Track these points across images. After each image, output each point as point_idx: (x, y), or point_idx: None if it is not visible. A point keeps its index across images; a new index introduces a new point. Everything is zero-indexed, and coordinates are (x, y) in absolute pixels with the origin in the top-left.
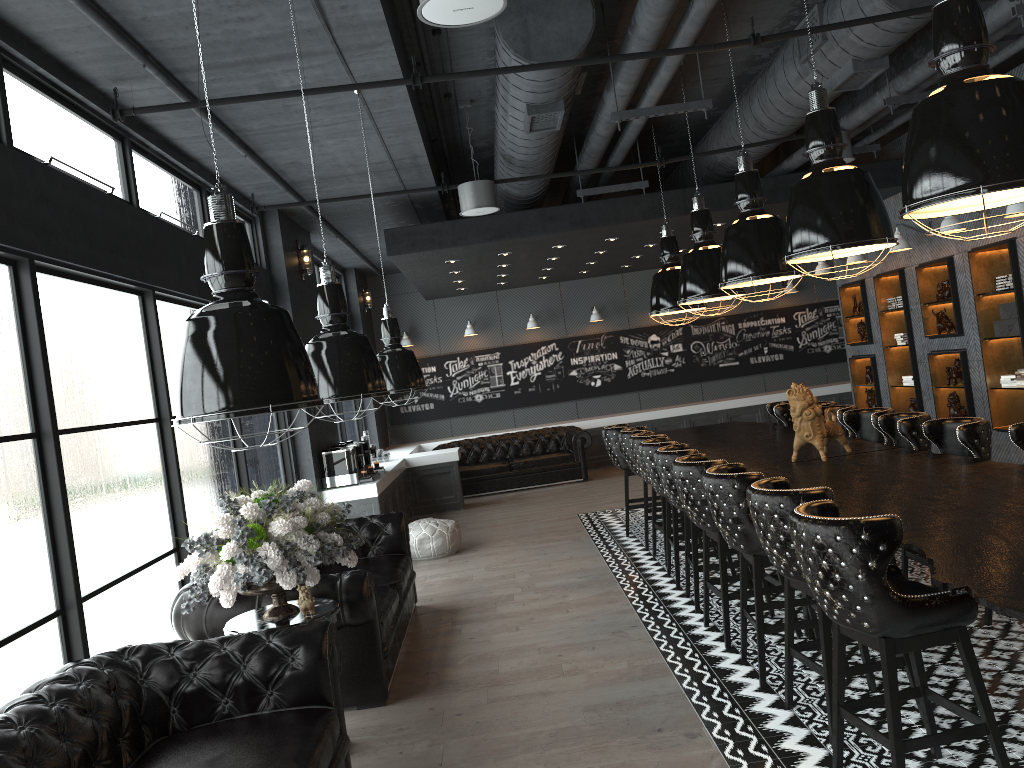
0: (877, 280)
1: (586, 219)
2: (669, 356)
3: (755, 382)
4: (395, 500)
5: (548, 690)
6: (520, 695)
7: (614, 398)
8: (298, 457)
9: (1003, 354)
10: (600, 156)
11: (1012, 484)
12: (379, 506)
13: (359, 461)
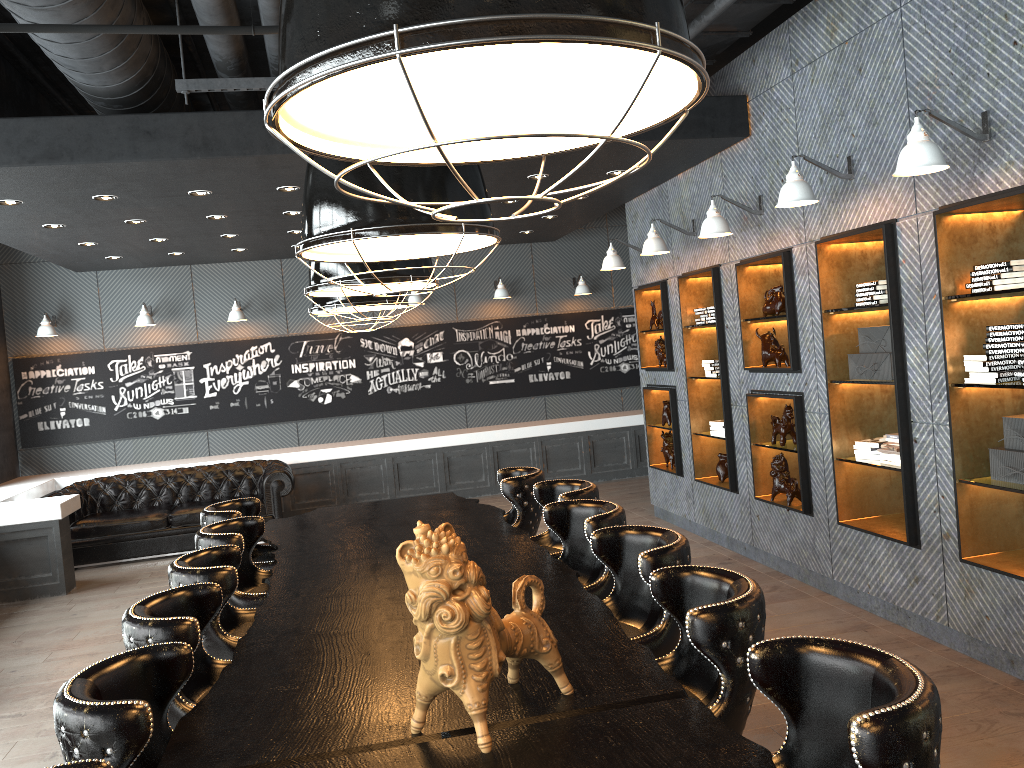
0: (683, 282)
1: (214, 141)
2: (425, 368)
3: (534, 406)
4: None
5: None
6: None
7: (350, 420)
8: None
9: (859, 406)
10: (225, 25)
11: None
12: None
13: None
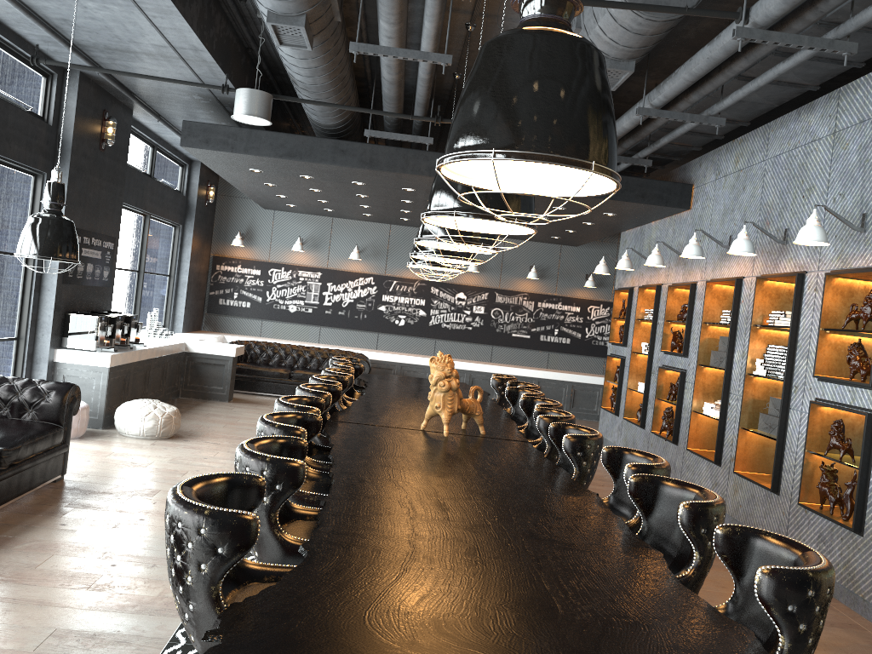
0: (641, 290)
1: (375, 161)
2: (470, 315)
3: (540, 357)
4: (148, 377)
5: (51, 601)
6: (19, 599)
7: (413, 340)
8: (40, 311)
9: (714, 383)
10: (396, 104)
11: (538, 508)
12: (108, 377)
13: (106, 330)
